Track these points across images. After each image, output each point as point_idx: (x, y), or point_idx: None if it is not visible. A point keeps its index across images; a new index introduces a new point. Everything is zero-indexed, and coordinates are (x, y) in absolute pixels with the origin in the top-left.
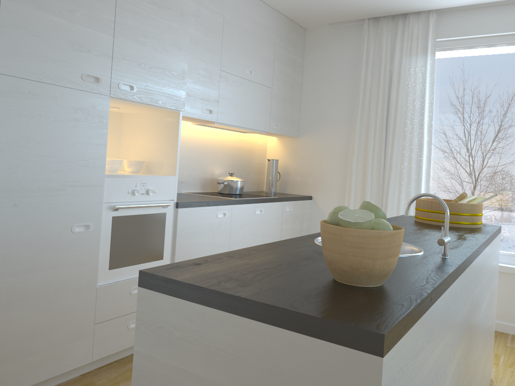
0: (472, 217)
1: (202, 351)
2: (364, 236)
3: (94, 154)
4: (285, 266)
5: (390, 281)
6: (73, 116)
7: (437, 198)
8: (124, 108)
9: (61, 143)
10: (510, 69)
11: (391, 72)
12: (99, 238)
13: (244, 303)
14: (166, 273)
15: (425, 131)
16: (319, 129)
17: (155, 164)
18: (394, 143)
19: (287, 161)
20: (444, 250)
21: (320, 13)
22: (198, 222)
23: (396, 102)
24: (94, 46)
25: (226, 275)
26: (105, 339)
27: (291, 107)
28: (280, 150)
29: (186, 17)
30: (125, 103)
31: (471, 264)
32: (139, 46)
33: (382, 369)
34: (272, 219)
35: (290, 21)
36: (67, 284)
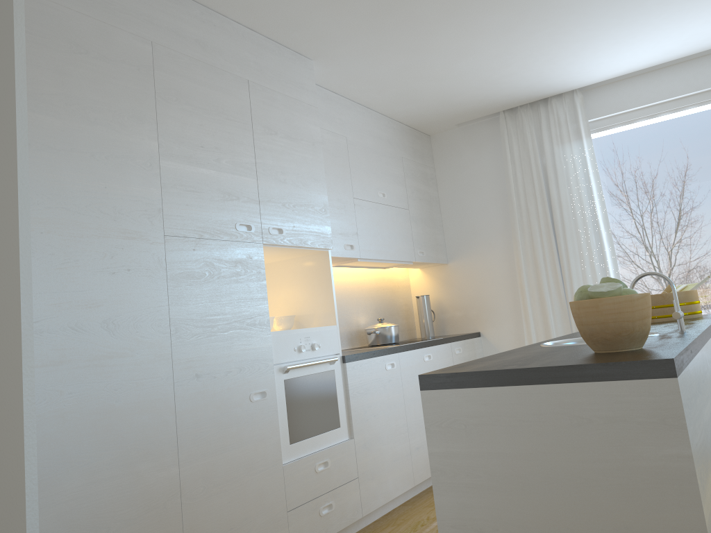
0: (690, 306)
1: (504, 428)
2: (619, 302)
3: (258, 310)
4: (541, 356)
5: (647, 346)
6: (234, 270)
7: (659, 274)
8: (264, 258)
9: (227, 302)
10: (681, 138)
11: (543, 166)
12: (276, 406)
13: (537, 372)
14: (445, 372)
15: (602, 227)
16: (471, 248)
17: (308, 317)
18: (567, 247)
19: (439, 295)
20: (680, 325)
21: (447, 114)
22: (368, 377)
23: (559, 199)
24: (241, 193)
25: (499, 365)
26: (300, 530)
27: (433, 229)
28: (427, 283)
29: (318, 145)
30: (274, 249)
31: (710, 339)
32: (280, 185)
33: (679, 387)
34: (443, 366)
35: (412, 130)
36: (255, 463)
